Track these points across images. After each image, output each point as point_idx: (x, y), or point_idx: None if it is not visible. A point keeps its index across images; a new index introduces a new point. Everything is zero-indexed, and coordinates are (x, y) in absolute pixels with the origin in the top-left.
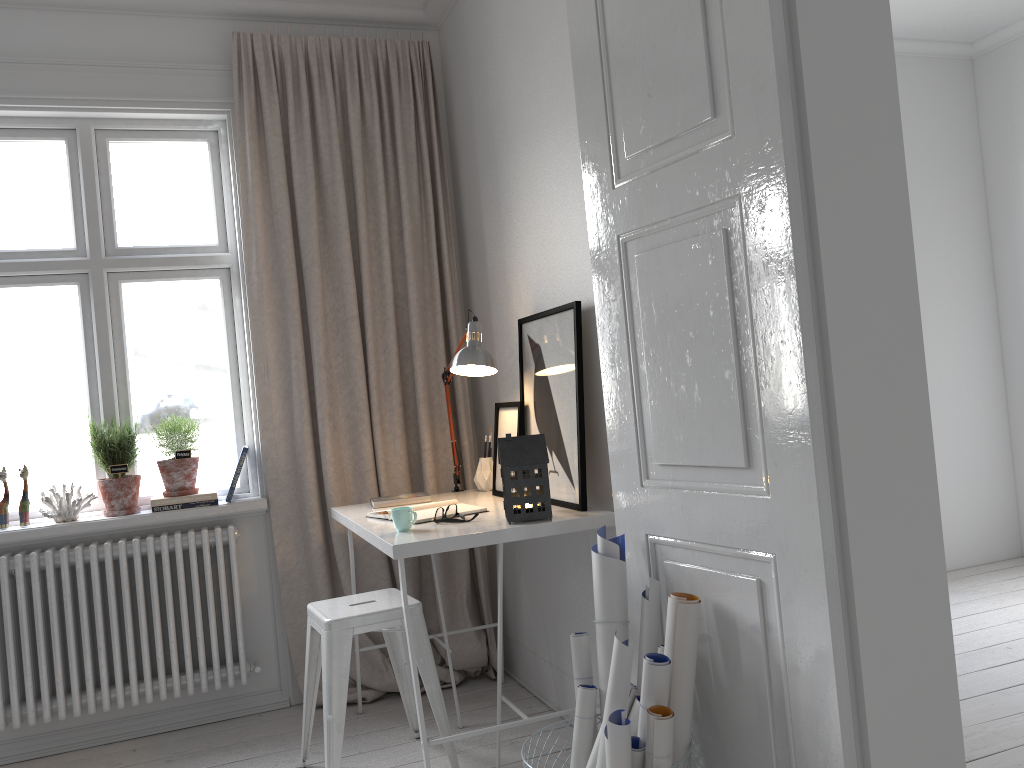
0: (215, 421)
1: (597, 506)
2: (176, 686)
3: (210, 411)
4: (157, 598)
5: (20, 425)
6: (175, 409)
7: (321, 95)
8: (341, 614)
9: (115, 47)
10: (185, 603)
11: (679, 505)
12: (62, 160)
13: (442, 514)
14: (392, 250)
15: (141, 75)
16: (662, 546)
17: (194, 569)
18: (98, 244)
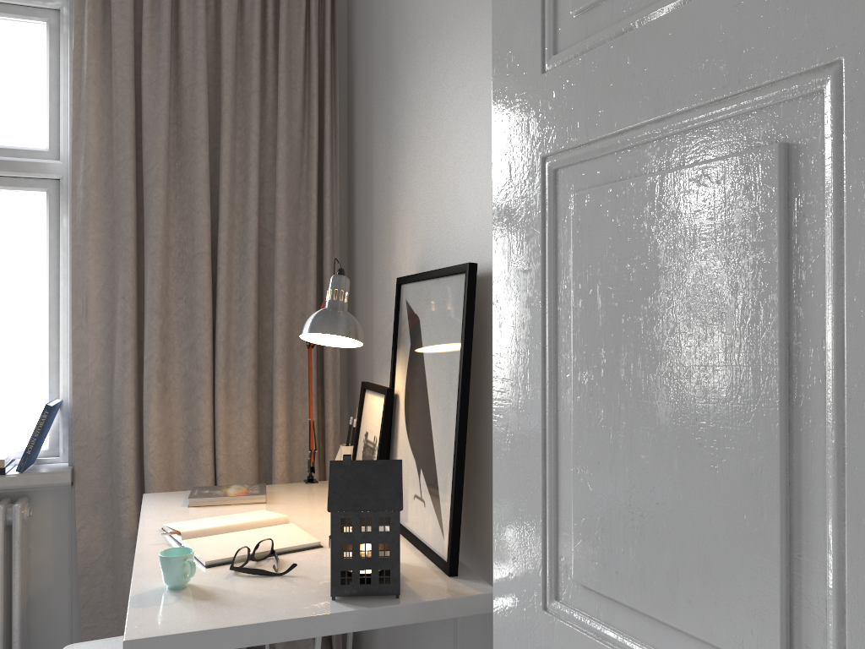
0: (25, 366)
1: (475, 560)
2: None
3: (20, 353)
4: None
5: None
6: None
7: None
8: None
9: None
10: None
11: None
12: None
13: (247, 555)
14: (263, 176)
15: None
16: None
17: None
18: None
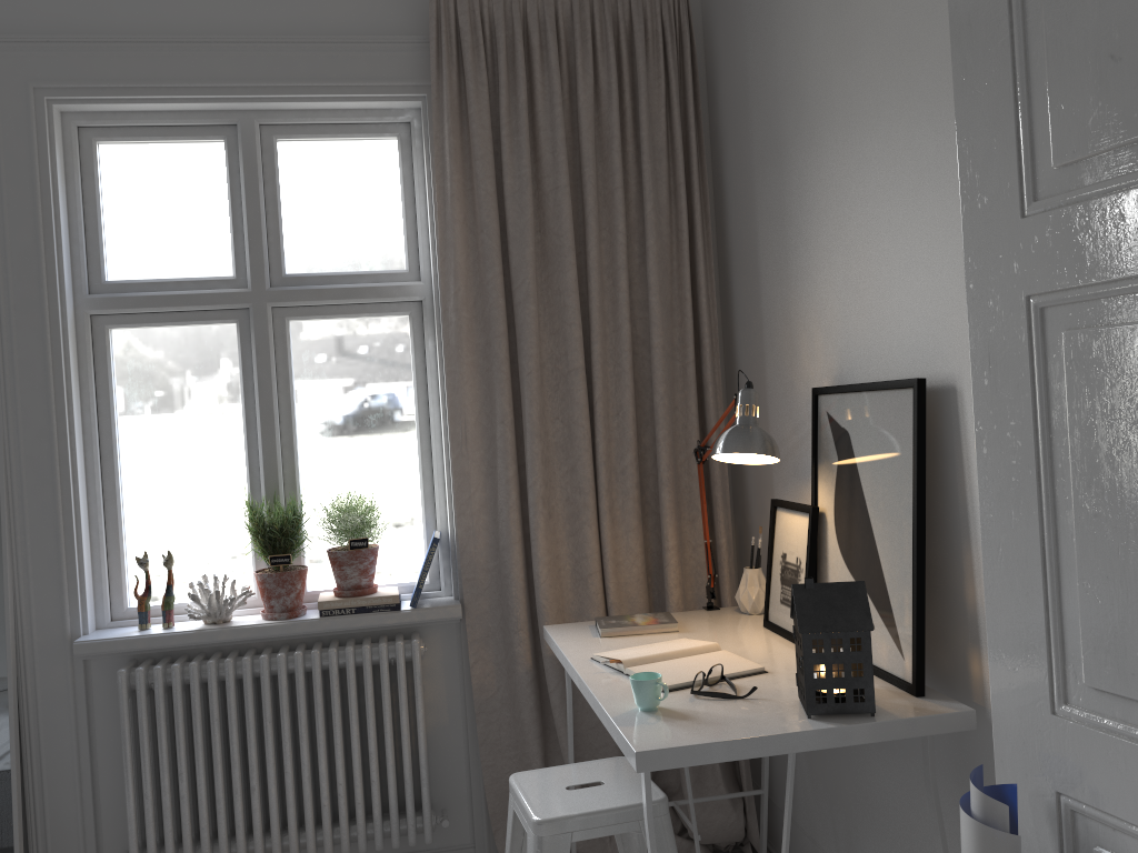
0: (400, 497)
1: (935, 682)
2: (344, 841)
3: (394, 484)
4: (323, 728)
5: (167, 498)
6: (351, 481)
7: (543, 72)
8: (555, 808)
9: (285, 17)
10: (357, 736)
11: (1135, 768)
12: (220, 165)
13: (702, 680)
14: (630, 278)
15: (315, 53)
16: (1090, 820)
17: (369, 693)
18: (261, 272)
